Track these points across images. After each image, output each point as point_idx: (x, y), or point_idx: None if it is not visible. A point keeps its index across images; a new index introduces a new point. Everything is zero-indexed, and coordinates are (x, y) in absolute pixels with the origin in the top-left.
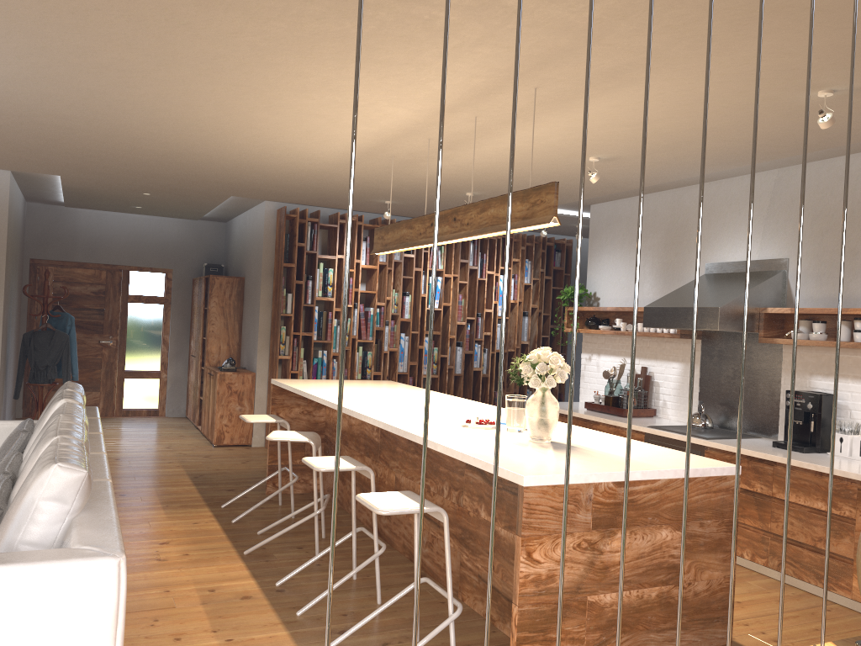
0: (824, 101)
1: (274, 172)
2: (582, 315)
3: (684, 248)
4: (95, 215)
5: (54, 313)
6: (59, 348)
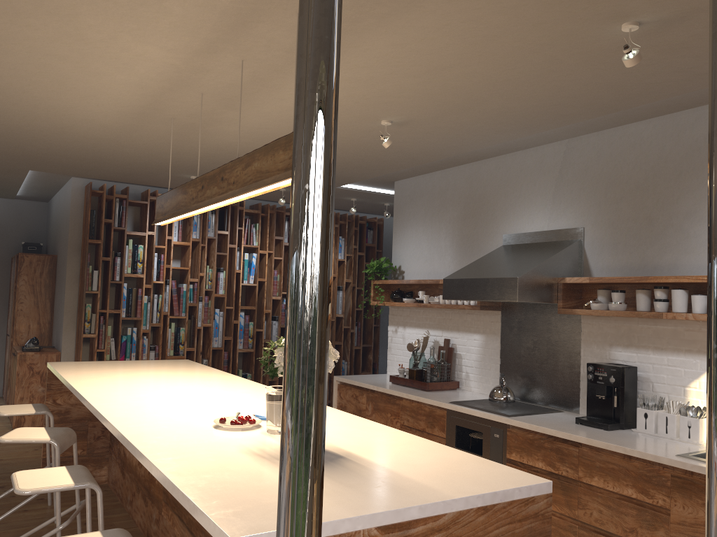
0: (629, 35)
1: (56, 140)
2: (388, 288)
3: (483, 220)
4: None
5: None
6: None
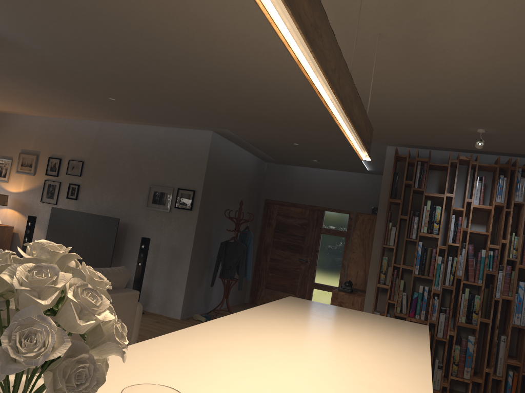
0: None
1: None
2: None
3: None
4: (305, 171)
5: (245, 231)
6: (239, 255)
